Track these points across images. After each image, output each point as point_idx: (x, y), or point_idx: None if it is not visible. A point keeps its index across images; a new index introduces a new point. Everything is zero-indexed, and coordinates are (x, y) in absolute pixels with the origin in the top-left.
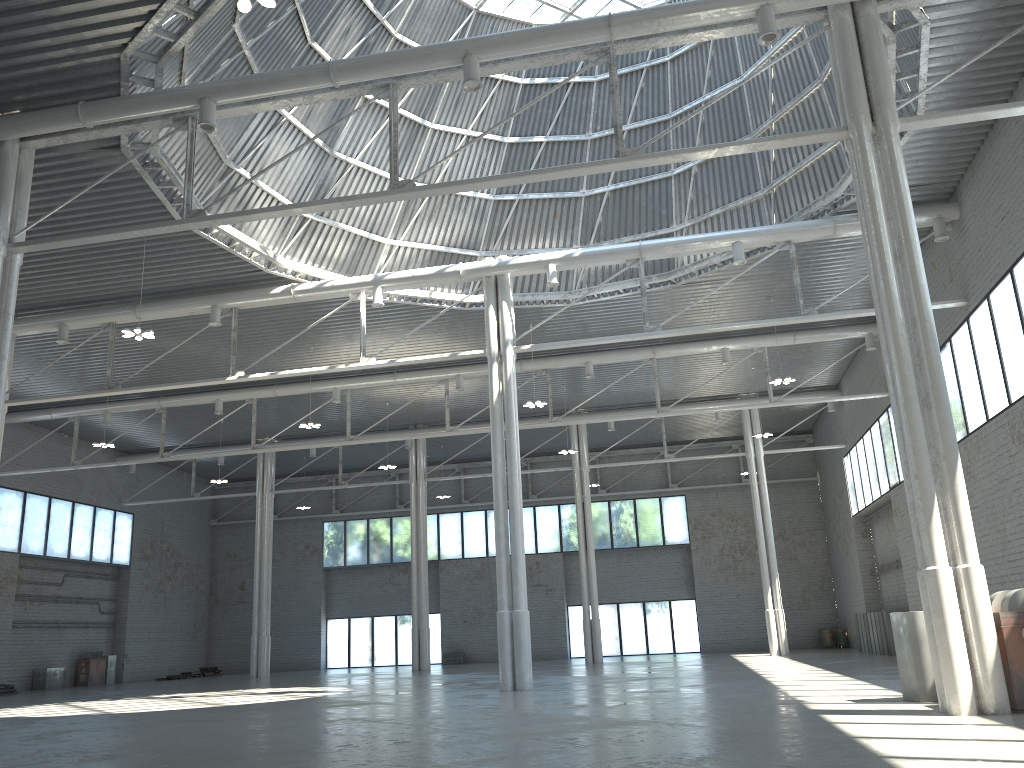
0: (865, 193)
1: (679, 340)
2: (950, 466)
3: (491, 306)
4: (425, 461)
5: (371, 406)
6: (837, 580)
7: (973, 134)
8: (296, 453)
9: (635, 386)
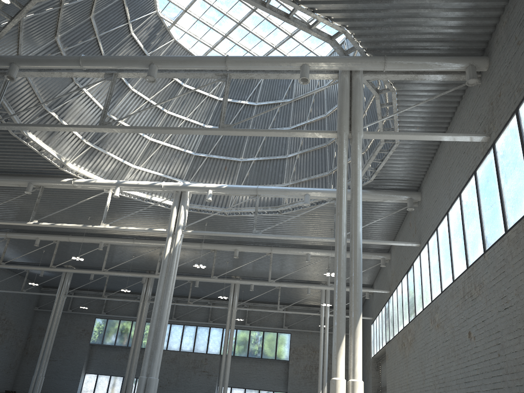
0: (338, 165)
1: (286, 245)
2: (355, 320)
3: (175, 207)
4: (151, 291)
5: (125, 256)
6: None
7: (426, 156)
8: (86, 277)
9: (265, 268)
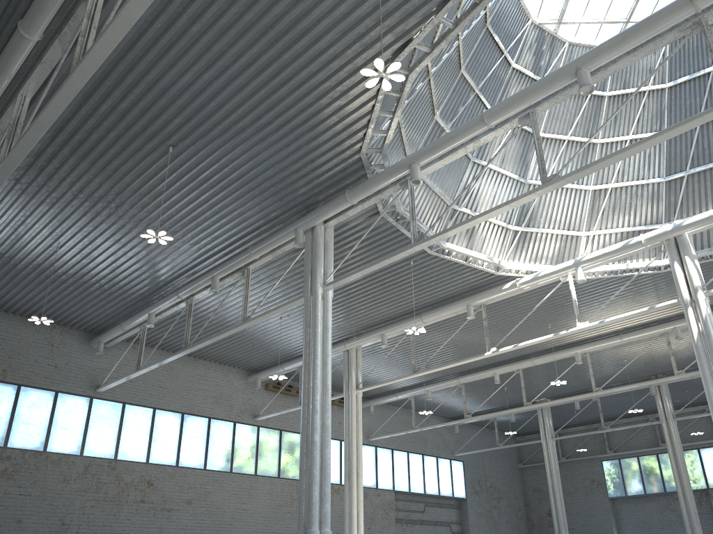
0: None
1: None
2: None
3: (675, 262)
4: (671, 404)
5: (612, 364)
6: None
7: None
8: (567, 408)
9: None
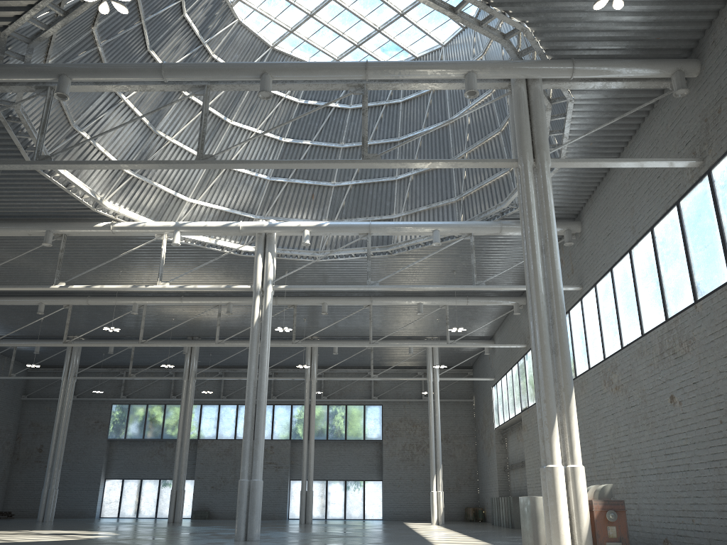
0: (525, 205)
1: (389, 294)
2: (567, 395)
3: (260, 255)
4: (197, 364)
5: (161, 319)
6: (481, 473)
7: (594, 177)
8: (98, 350)
9: (355, 324)
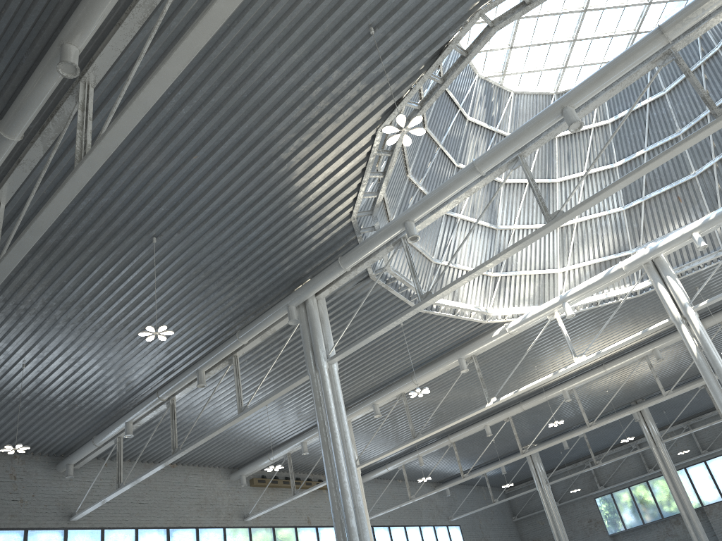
0: None
1: None
2: None
3: (659, 283)
4: (655, 427)
5: (595, 397)
6: None
7: None
8: (553, 450)
9: None
